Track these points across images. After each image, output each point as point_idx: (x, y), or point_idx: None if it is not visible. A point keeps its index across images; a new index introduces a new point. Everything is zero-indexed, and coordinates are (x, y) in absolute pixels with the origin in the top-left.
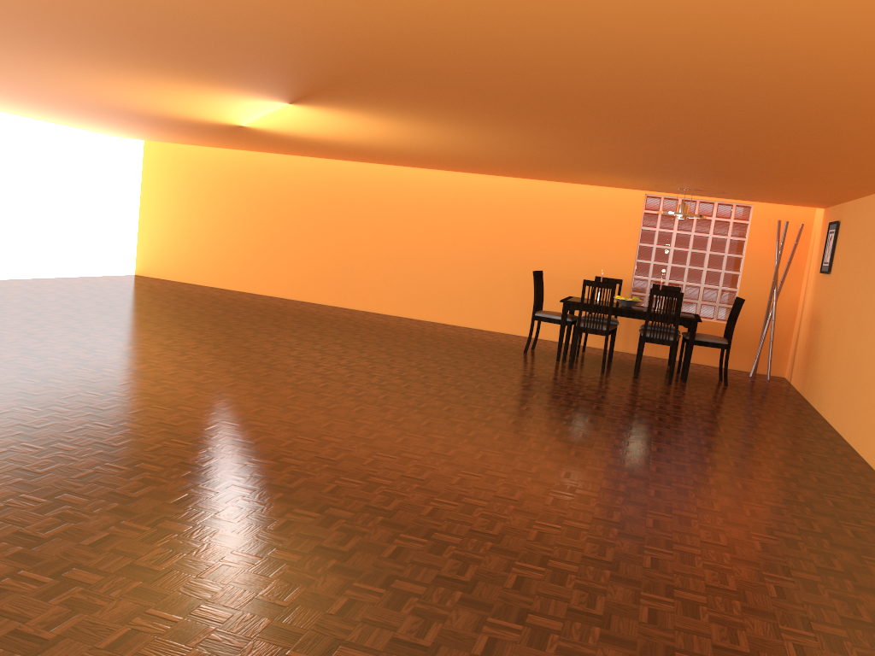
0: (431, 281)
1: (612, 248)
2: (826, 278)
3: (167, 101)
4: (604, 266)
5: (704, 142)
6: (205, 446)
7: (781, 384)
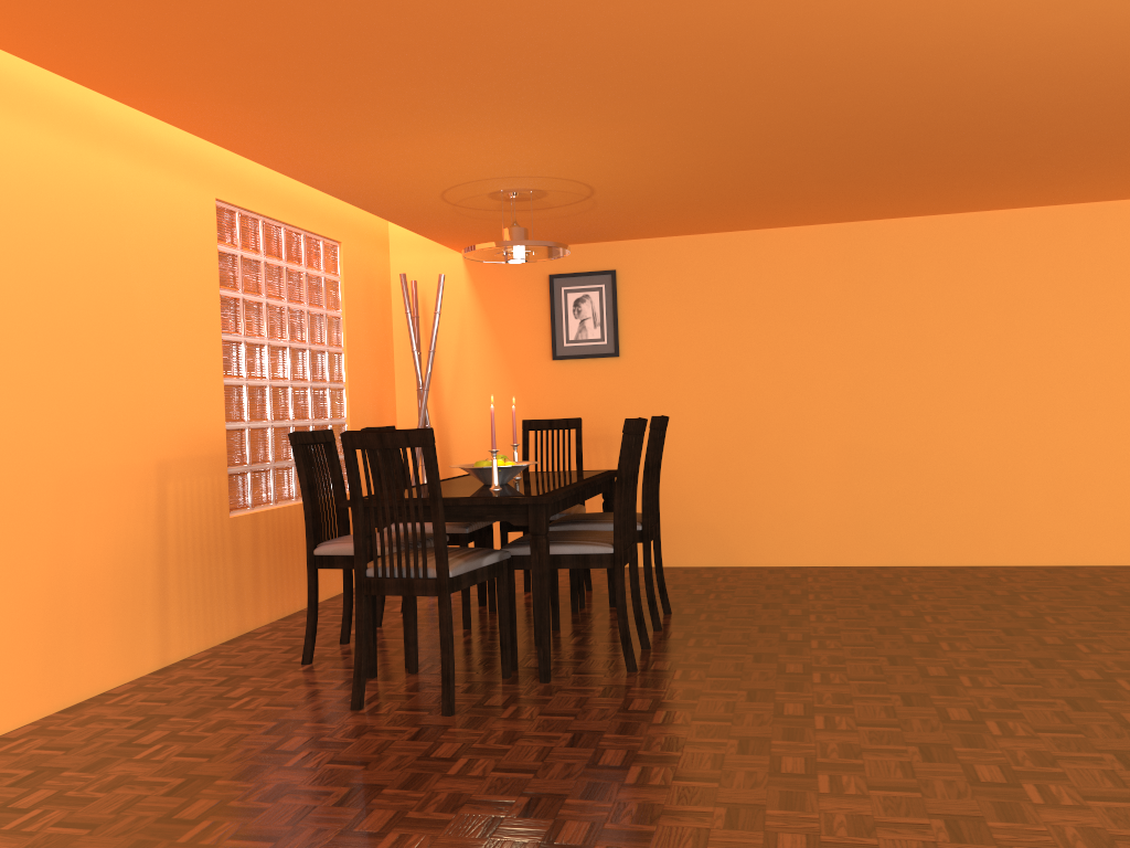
0: None
1: (183, 354)
2: (594, 364)
3: None
4: (176, 407)
5: None
6: None
7: None
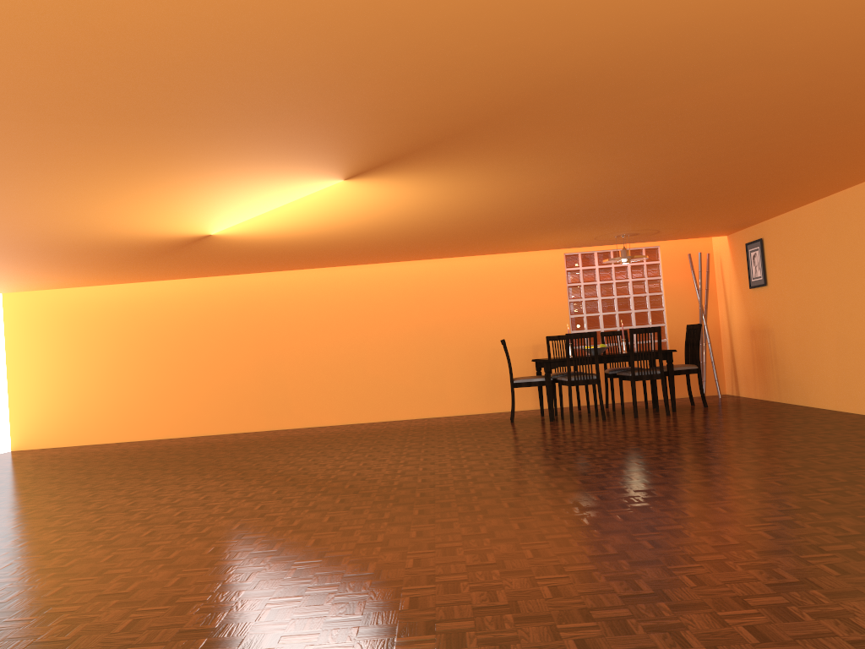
0: (372, 380)
1: (545, 310)
2: (761, 290)
3: (169, 206)
4: (542, 327)
5: (760, 154)
6: (452, 548)
7: (736, 398)
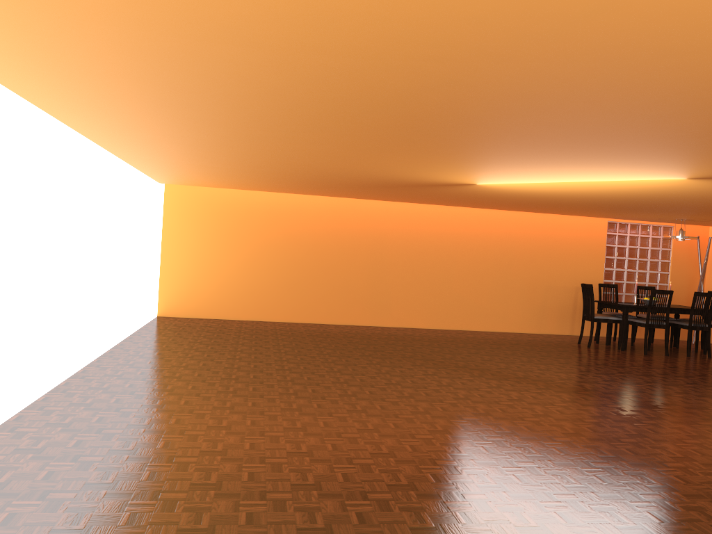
0: (455, 297)
1: (588, 261)
2: None
3: (533, 171)
4: (584, 274)
5: None
6: None
7: None
